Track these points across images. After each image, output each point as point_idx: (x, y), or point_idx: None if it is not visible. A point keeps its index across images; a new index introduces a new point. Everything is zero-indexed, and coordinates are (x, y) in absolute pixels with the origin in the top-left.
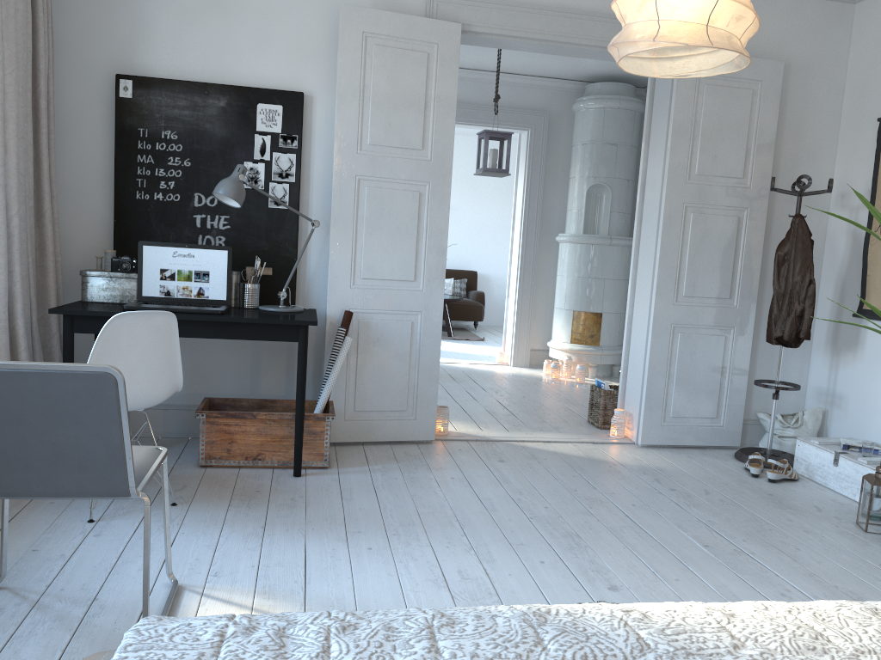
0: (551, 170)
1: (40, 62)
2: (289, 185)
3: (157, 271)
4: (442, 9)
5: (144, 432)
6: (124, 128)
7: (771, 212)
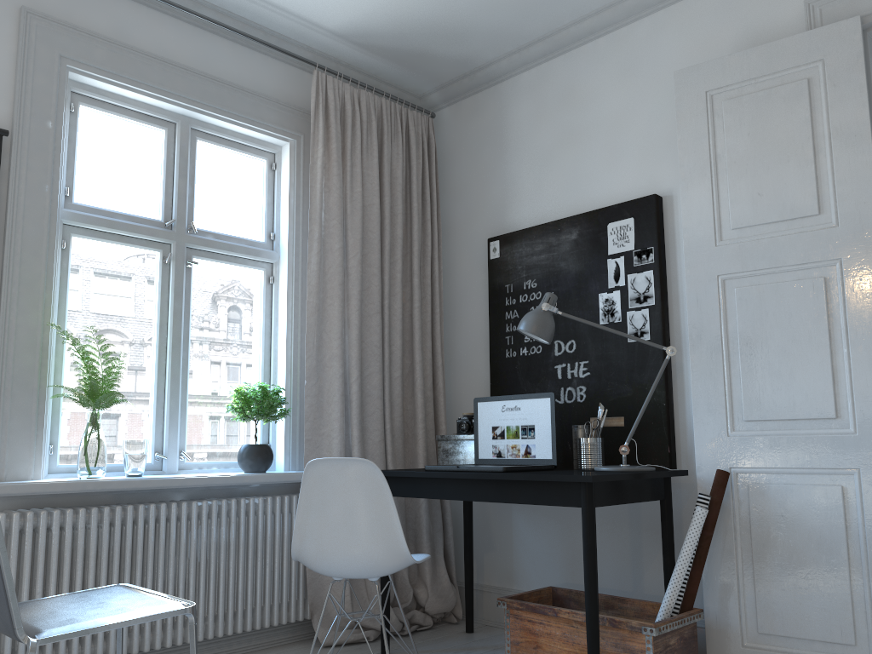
0: None
1: (413, 245)
2: (648, 309)
3: (489, 429)
4: (829, 11)
5: None
6: (494, 288)
7: None
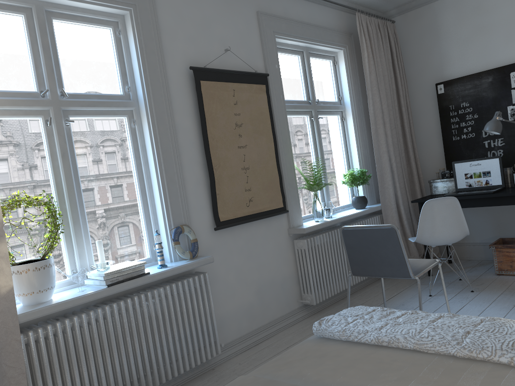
0: None
1: (400, 91)
2: None
3: (463, 175)
4: None
5: (474, 257)
6: (442, 108)
7: None
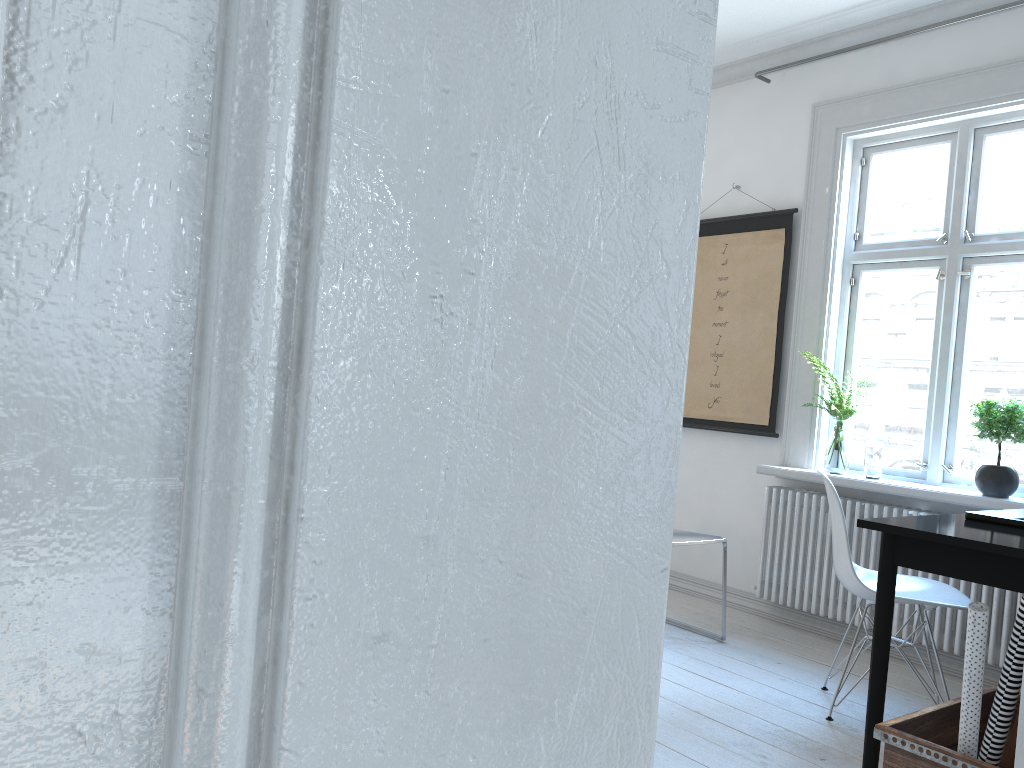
0: None
1: None
2: None
3: None
4: None
5: None
6: None
7: None
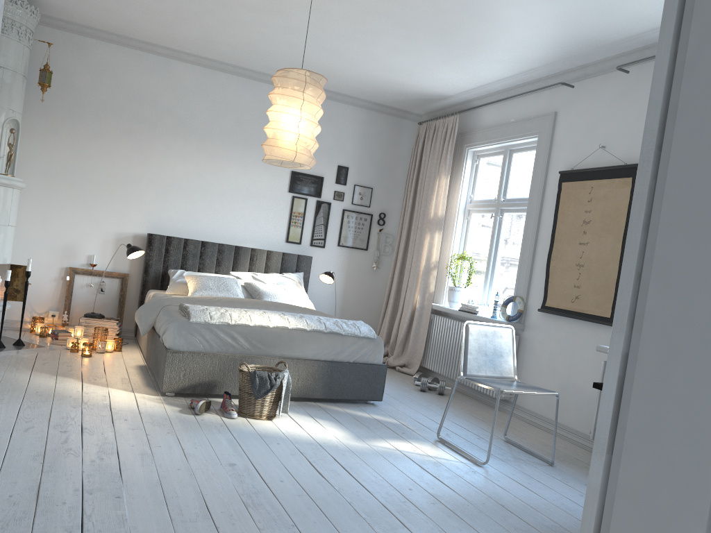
0: None
1: None
2: None
3: None
4: None
5: None
6: None
7: None
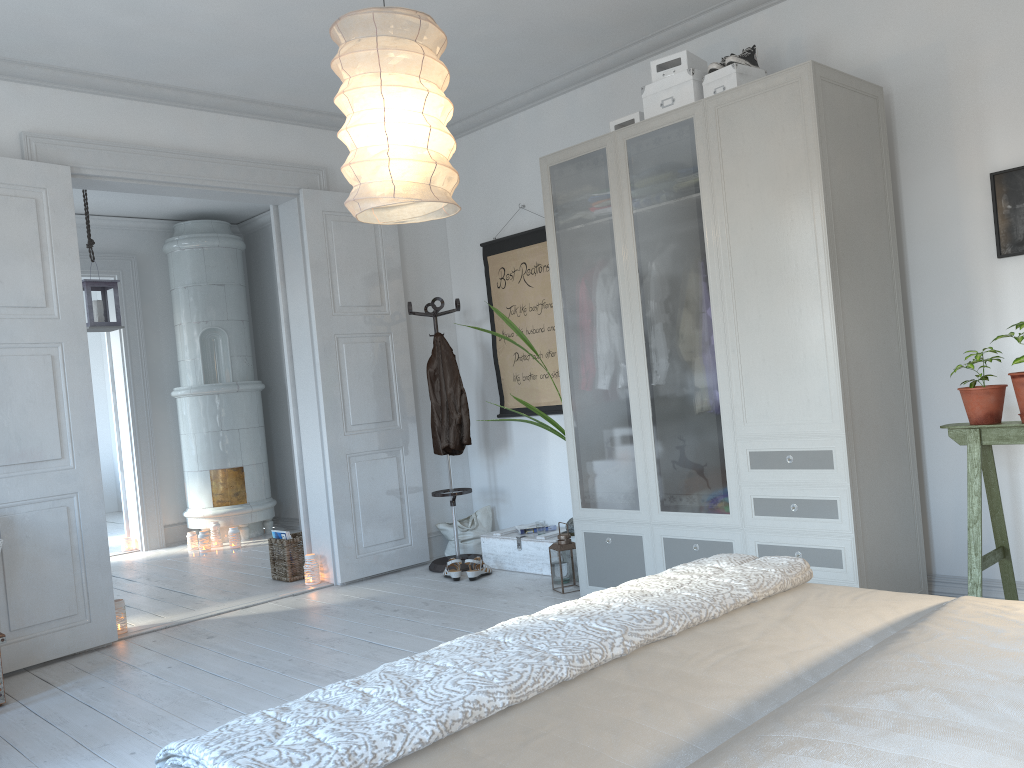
0: (151, 319)
1: None
2: None
3: None
4: (43, 150)
5: None
6: None
7: (410, 334)
